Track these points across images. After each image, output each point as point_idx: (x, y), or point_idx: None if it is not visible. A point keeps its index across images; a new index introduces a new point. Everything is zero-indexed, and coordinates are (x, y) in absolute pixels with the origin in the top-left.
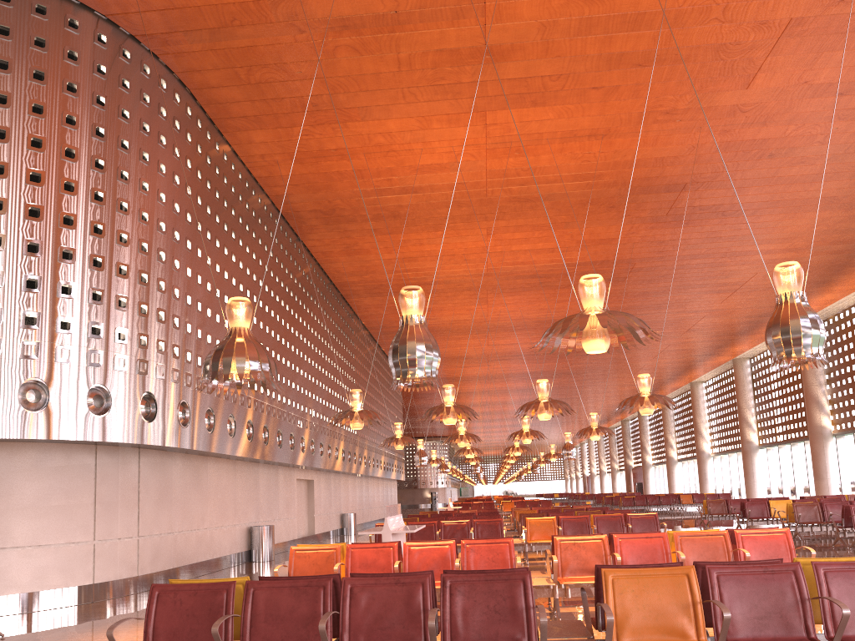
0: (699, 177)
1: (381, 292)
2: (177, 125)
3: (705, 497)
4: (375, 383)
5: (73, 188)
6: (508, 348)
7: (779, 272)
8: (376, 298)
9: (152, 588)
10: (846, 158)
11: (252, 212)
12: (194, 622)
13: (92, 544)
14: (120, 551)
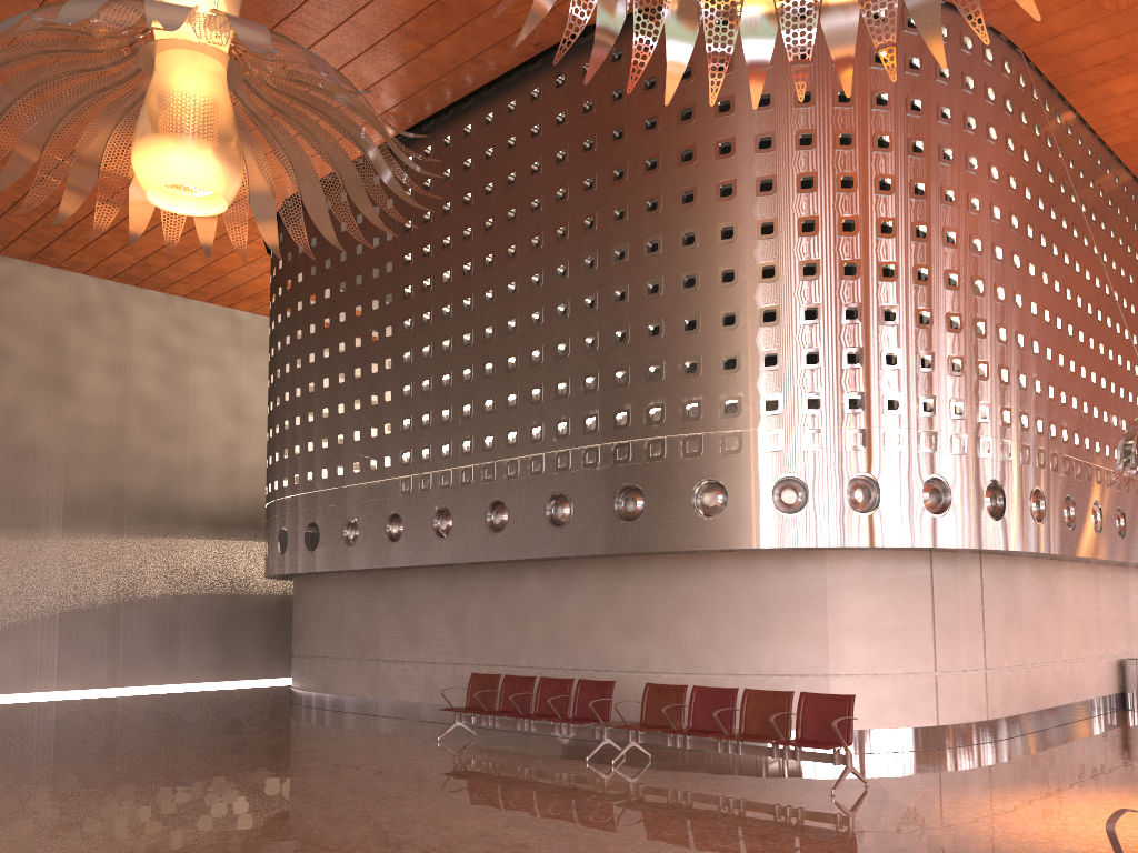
0: None
1: None
2: (1008, 106)
3: None
4: None
5: (891, 228)
6: None
7: None
8: None
9: None
10: None
11: (1107, 200)
12: None
13: (933, 676)
14: (965, 686)
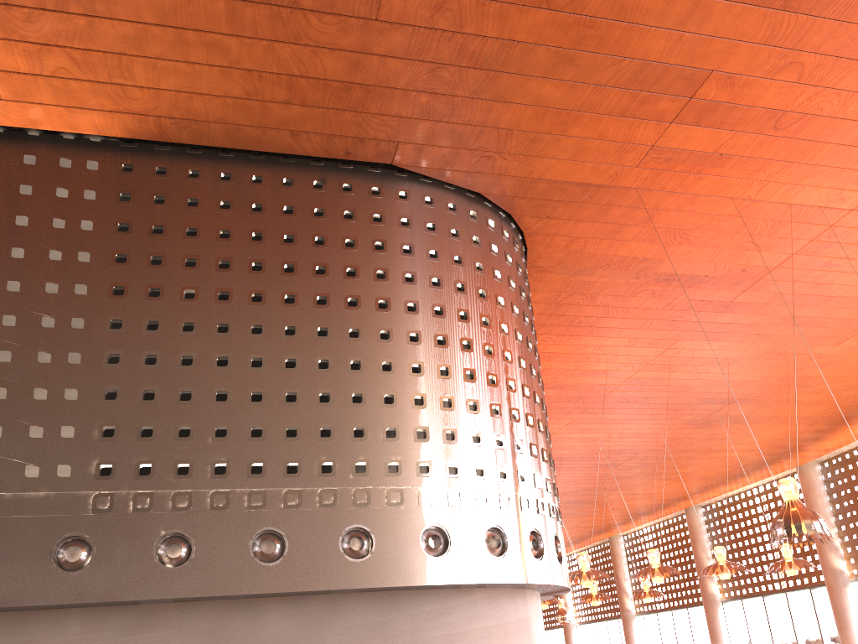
0: (750, 395)
1: None
2: None
3: None
4: None
5: (541, 379)
6: None
7: None
8: None
9: None
10: (842, 392)
11: None
12: None
13: None
14: None
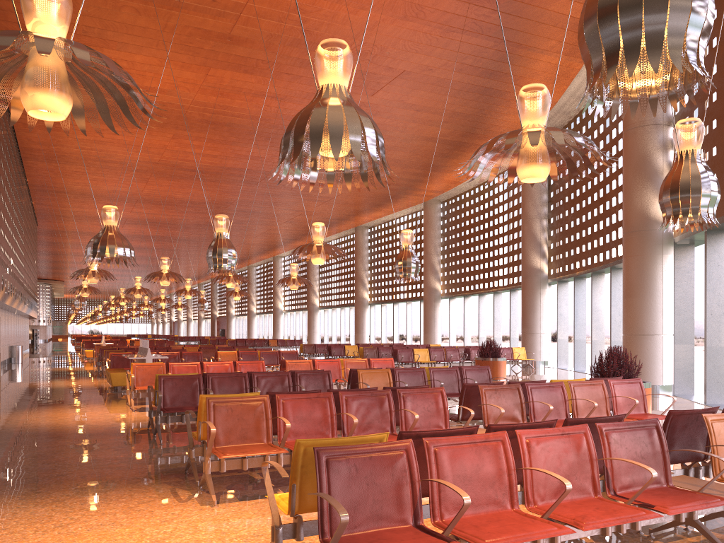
0: None
1: (59, 160)
2: None
3: (286, 342)
4: (29, 233)
5: None
6: (147, 216)
7: (404, 234)
8: (52, 164)
9: (159, 377)
10: (411, 141)
11: None
12: (183, 392)
13: None
14: None
